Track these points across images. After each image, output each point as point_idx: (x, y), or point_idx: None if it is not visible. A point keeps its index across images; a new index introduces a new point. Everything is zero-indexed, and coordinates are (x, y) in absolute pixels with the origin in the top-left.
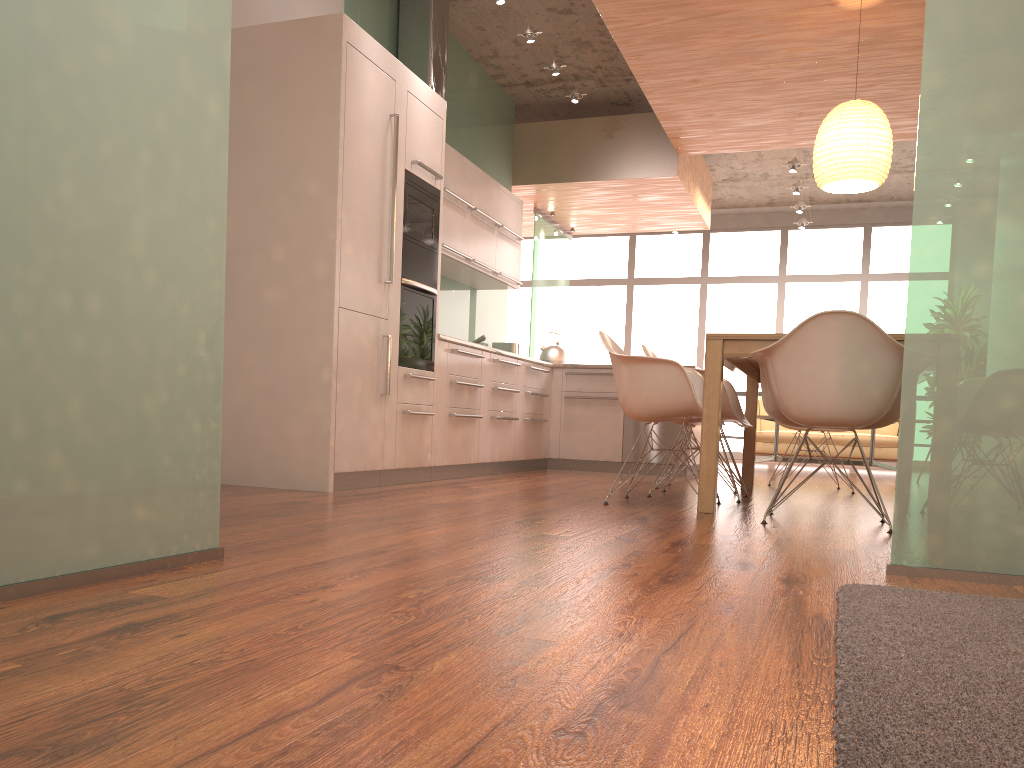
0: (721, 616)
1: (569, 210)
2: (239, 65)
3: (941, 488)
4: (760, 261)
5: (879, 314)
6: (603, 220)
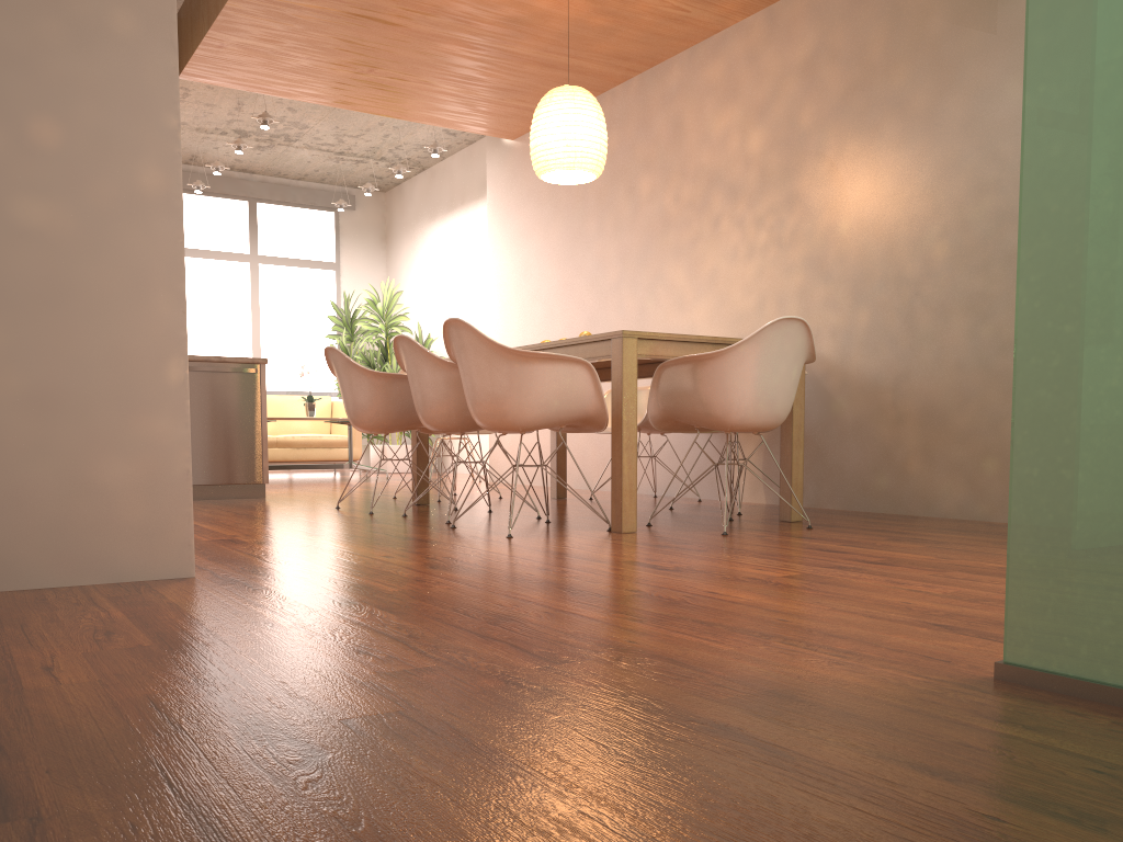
0: None
1: None
2: None
3: None
4: None
5: (273, 301)
6: None
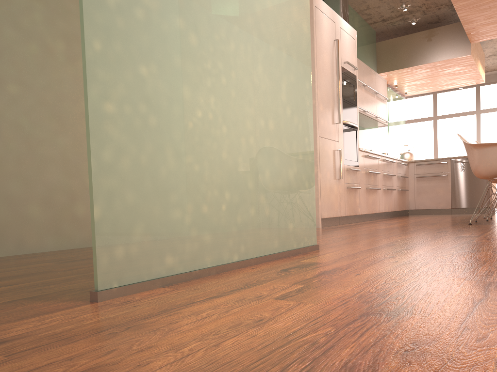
0: None
1: (405, 83)
2: None
3: None
4: None
5: None
6: (423, 86)
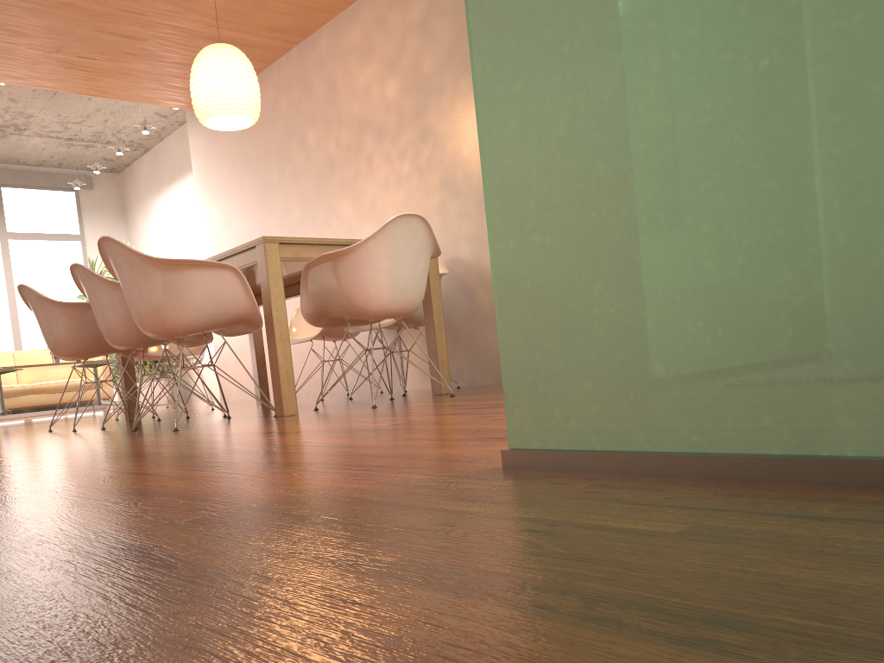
0: None
1: None
2: None
3: None
4: None
5: (25, 271)
6: None
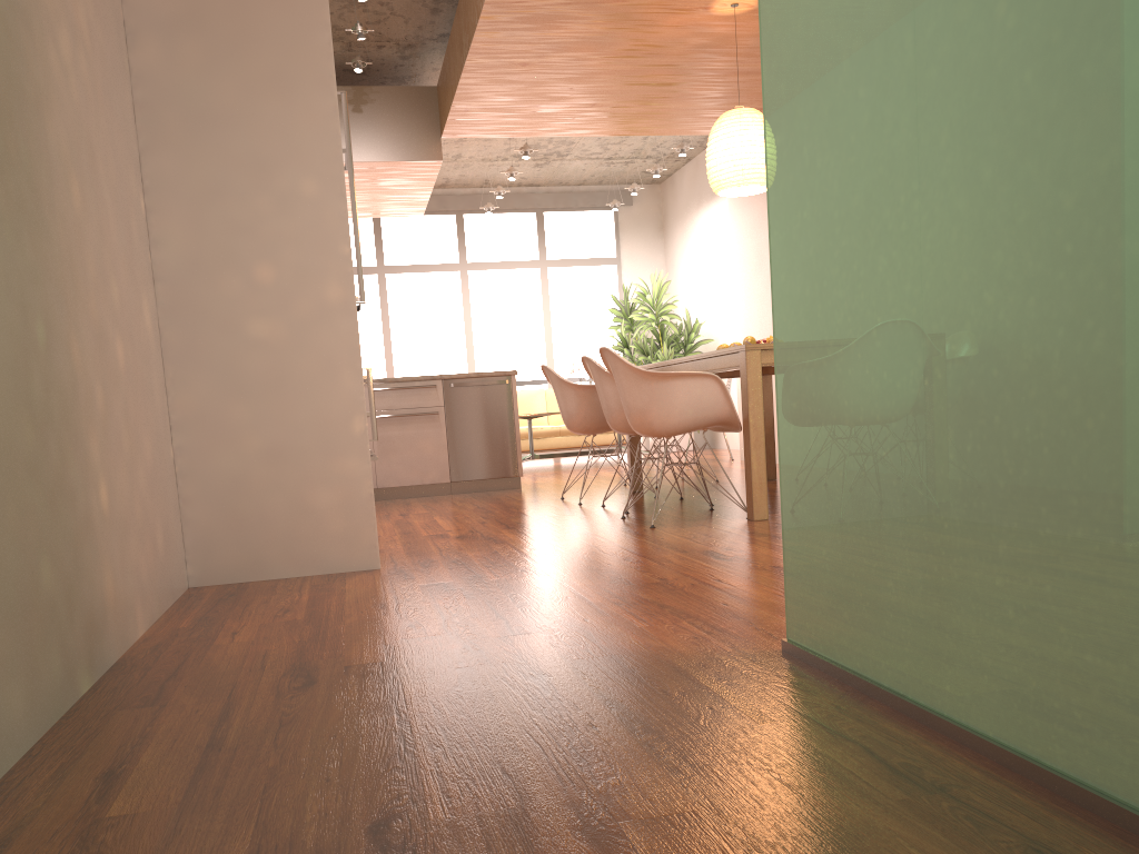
0: None
1: None
2: (163, 10)
3: None
4: (439, 248)
5: (561, 300)
6: None
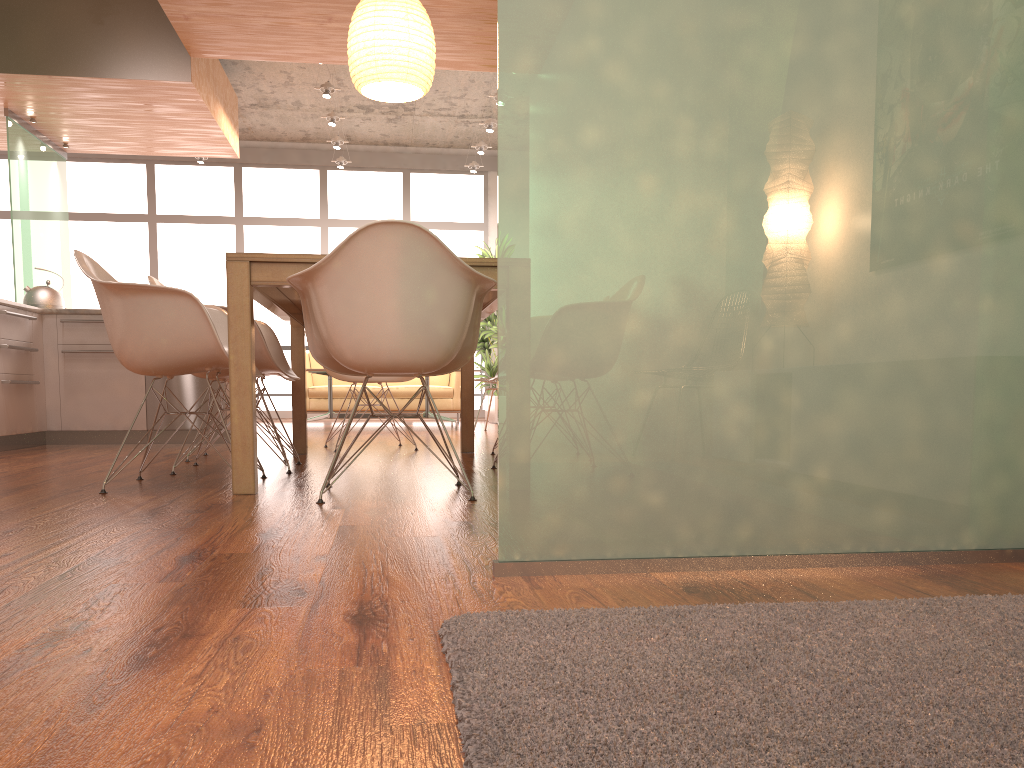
0: (234, 767)
1: (56, 117)
2: None
3: (558, 448)
4: (300, 202)
5: None
6: (105, 135)
